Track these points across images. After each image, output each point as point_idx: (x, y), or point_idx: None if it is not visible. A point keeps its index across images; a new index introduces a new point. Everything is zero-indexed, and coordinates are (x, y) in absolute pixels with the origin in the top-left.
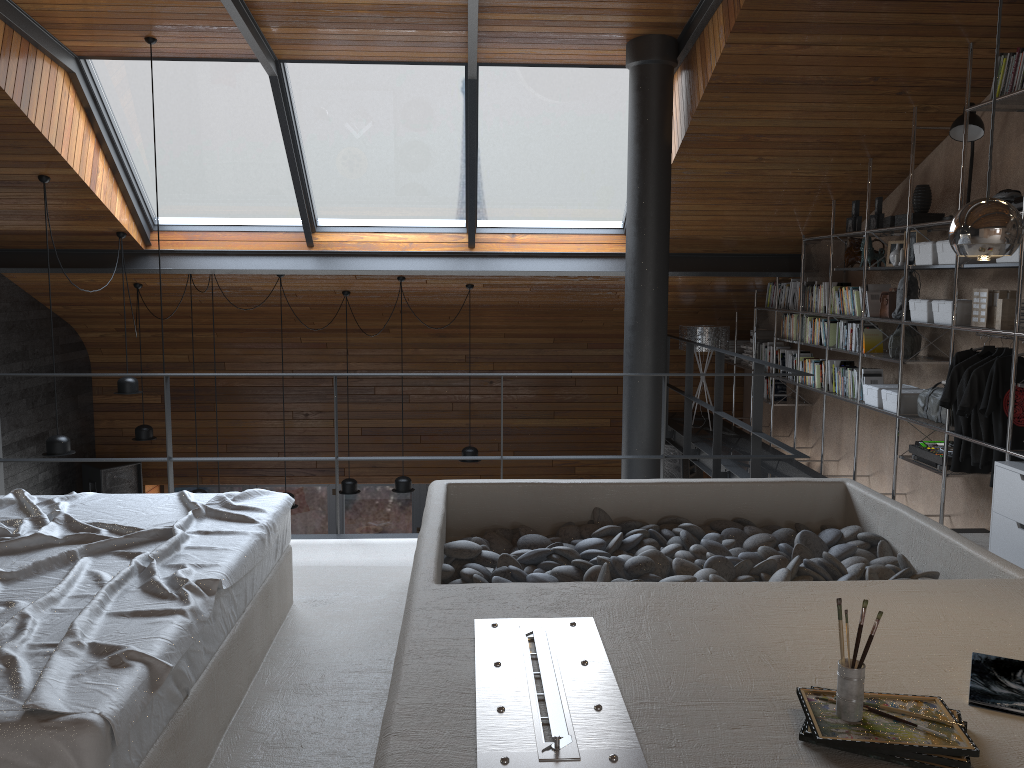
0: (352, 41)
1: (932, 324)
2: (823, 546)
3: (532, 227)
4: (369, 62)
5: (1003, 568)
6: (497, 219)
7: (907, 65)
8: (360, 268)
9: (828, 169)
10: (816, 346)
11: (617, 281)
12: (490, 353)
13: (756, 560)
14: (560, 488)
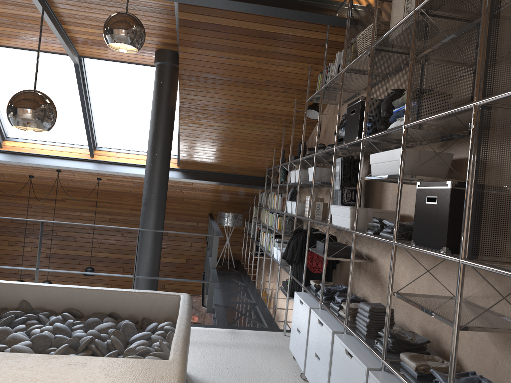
0: (3, 34)
1: (291, 214)
2: (134, 332)
3: (128, 149)
4: (20, 48)
5: (170, 352)
6: (109, 143)
7: (282, 76)
8: (27, 162)
9: (265, 131)
10: (266, 226)
11: (179, 184)
12: (123, 218)
13: (81, 338)
14: (1, 286)
